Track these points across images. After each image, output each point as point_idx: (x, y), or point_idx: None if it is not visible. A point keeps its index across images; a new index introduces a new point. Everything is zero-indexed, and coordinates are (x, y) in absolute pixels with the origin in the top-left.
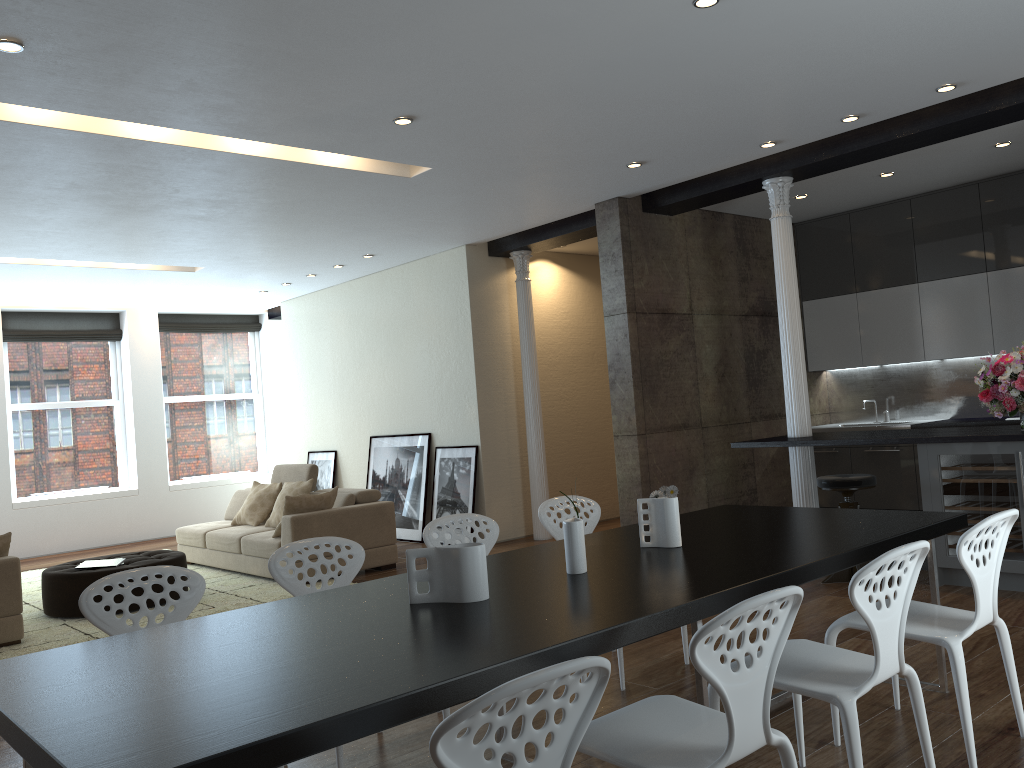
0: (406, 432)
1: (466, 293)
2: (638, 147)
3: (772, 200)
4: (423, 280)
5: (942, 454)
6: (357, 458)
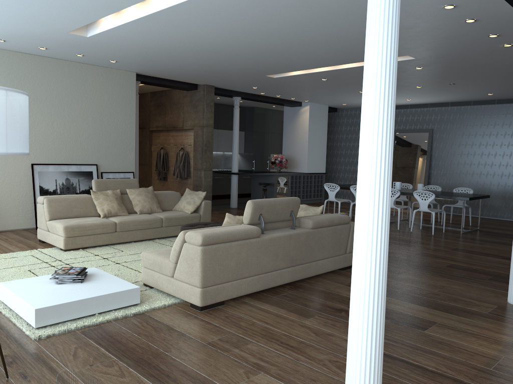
0: (73, 163)
1: (134, 96)
2: (272, 88)
3: (237, 103)
4: (100, 79)
5: (278, 177)
6: (9, 178)
